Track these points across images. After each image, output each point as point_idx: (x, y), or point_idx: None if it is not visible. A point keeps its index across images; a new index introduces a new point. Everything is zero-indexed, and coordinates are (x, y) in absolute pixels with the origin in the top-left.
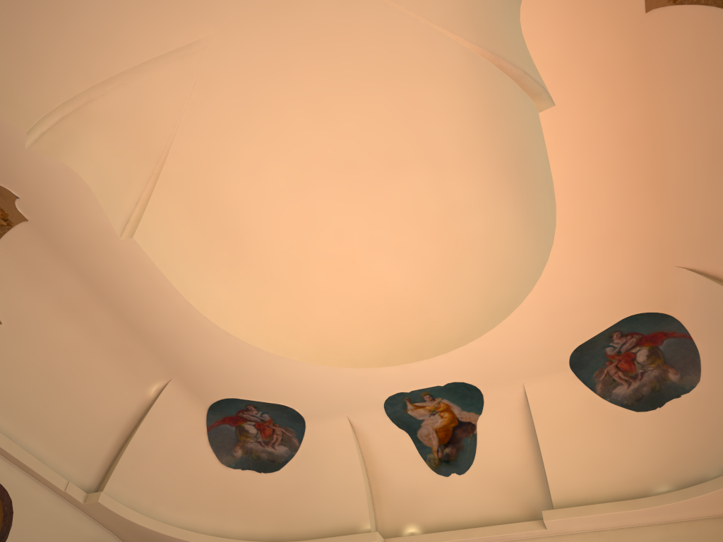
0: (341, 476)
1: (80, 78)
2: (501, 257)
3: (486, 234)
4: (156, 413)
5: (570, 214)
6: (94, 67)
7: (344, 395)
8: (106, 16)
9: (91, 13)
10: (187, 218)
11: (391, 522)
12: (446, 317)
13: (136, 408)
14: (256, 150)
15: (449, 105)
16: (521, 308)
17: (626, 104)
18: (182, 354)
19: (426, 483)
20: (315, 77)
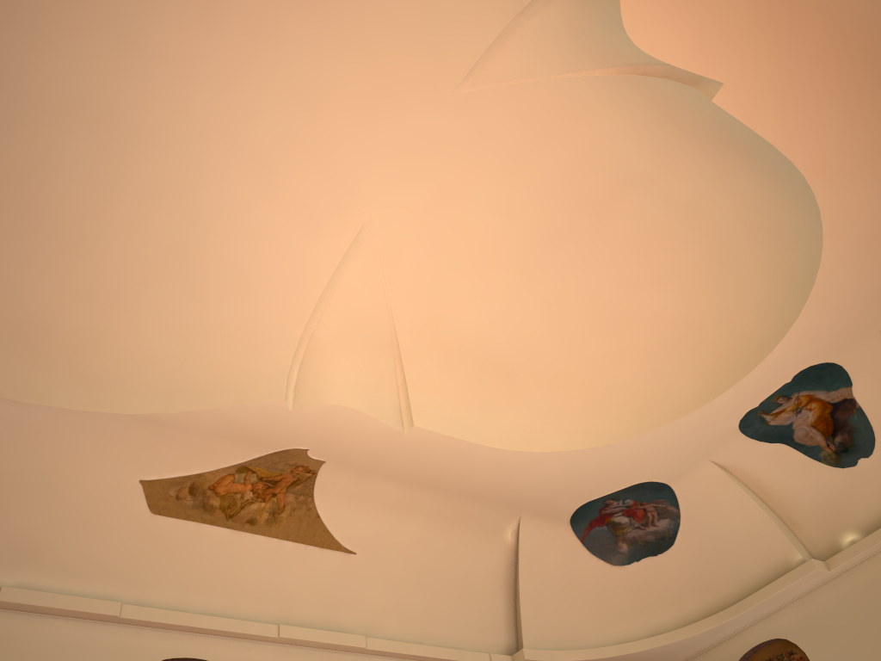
0: (740, 520)
1: (293, 325)
2: (770, 226)
3: (739, 212)
4: (526, 553)
5: (813, 158)
6: (297, 308)
7: (693, 443)
8: (280, 261)
9: (268, 267)
10: (446, 375)
11: (822, 540)
12: (750, 314)
13: (506, 557)
14: (467, 277)
15: (618, 127)
16: (823, 267)
17: (798, 32)
18: (516, 491)
19: (836, 482)
20: (478, 183)
